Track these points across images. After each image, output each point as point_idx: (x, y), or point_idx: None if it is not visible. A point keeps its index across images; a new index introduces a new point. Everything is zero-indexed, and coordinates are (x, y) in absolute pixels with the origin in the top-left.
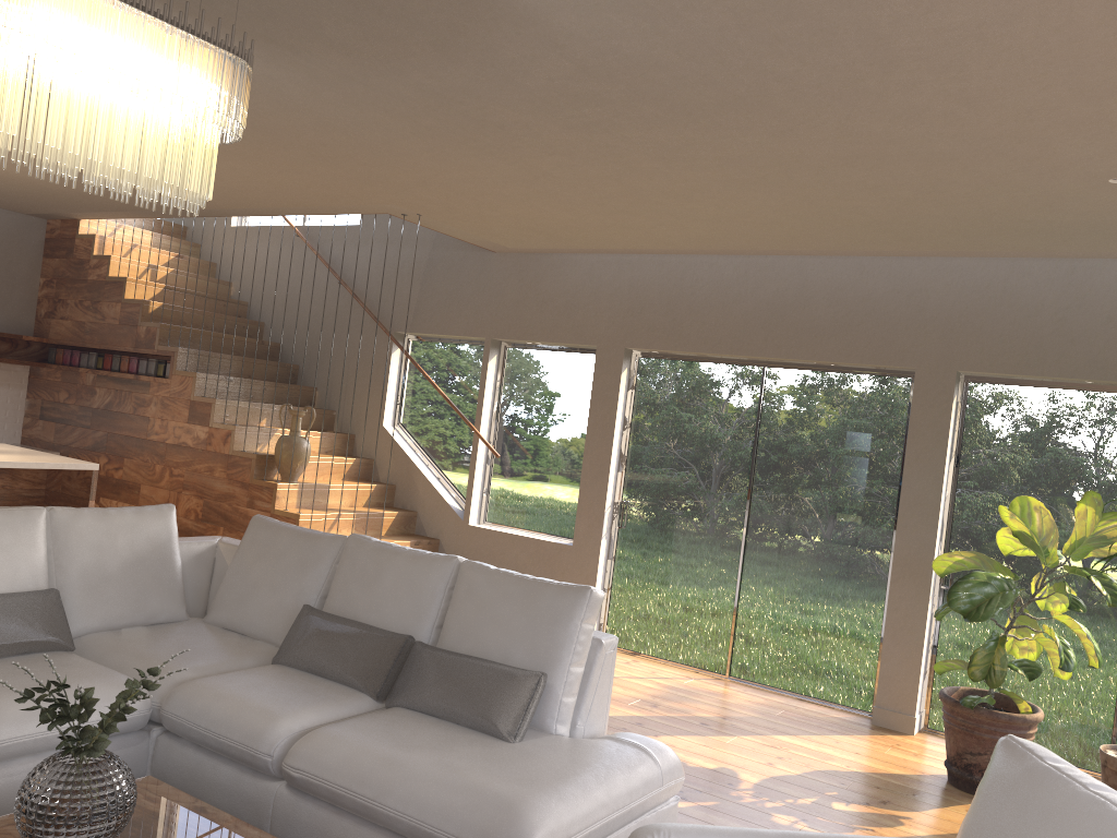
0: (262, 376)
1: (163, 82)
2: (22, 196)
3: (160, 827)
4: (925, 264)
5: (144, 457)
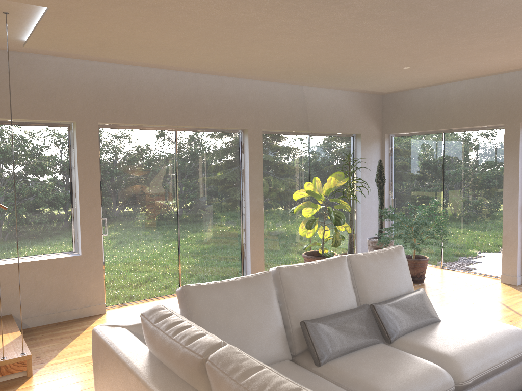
0: None
1: None
2: None
3: None
4: (246, 82)
5: None
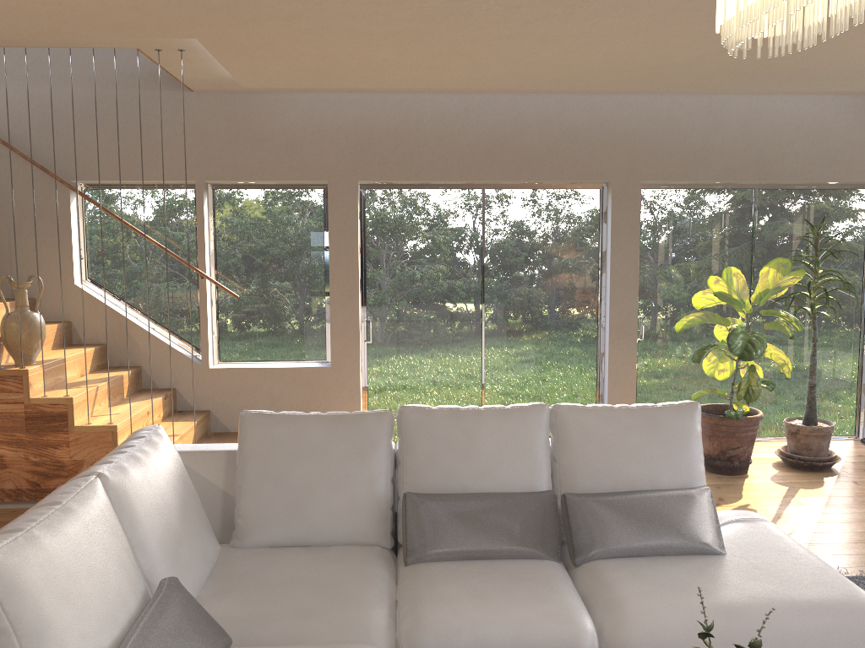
0: None
1: None
2: None
3: None
4: (611, 100)
5: None
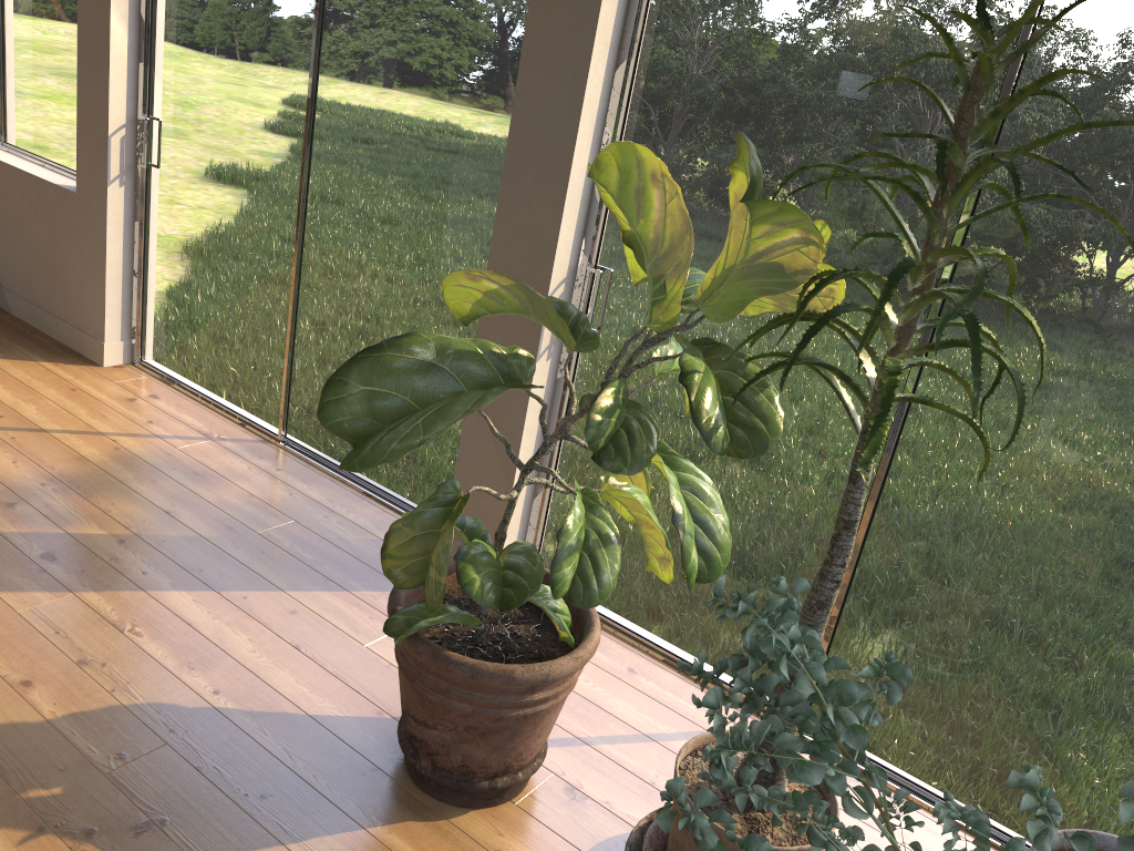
0: None
1: None
2: None
3: None
4: None
5: None
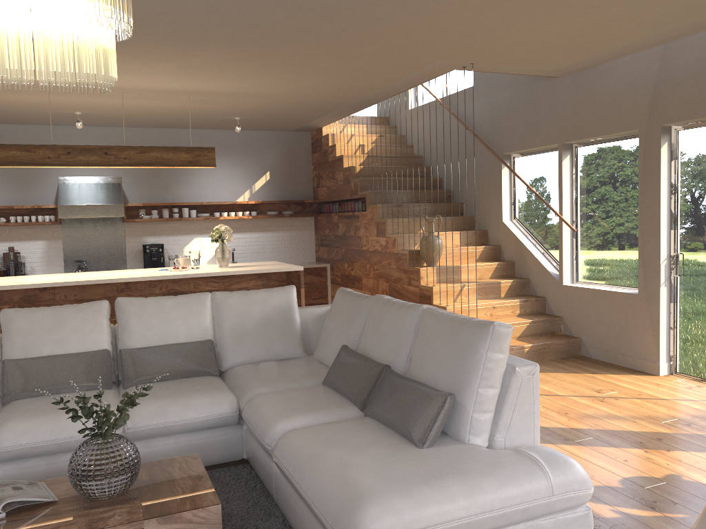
0: (426, 201)
1: (42, 6)
2: (277, 121)
3: (164, 487)
4: None
5: (361, 261)
